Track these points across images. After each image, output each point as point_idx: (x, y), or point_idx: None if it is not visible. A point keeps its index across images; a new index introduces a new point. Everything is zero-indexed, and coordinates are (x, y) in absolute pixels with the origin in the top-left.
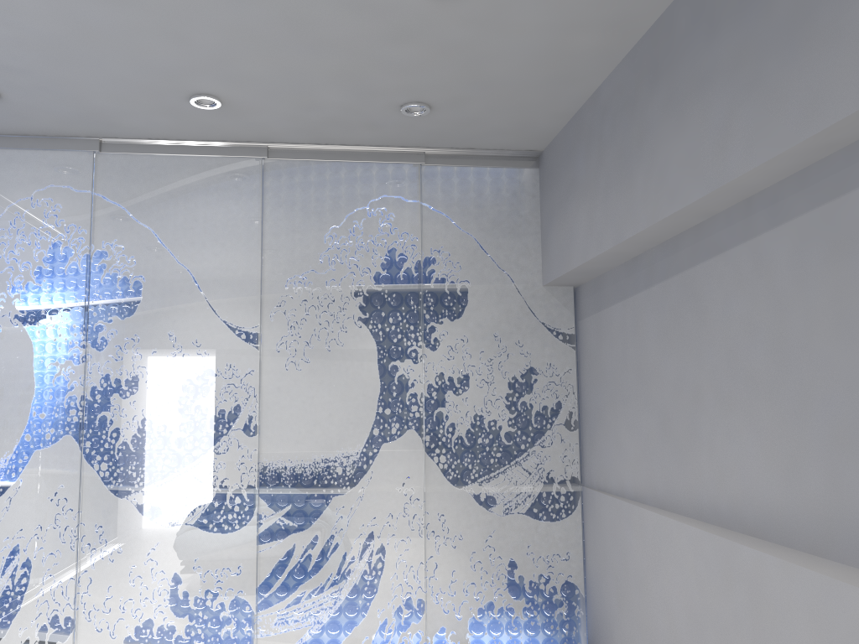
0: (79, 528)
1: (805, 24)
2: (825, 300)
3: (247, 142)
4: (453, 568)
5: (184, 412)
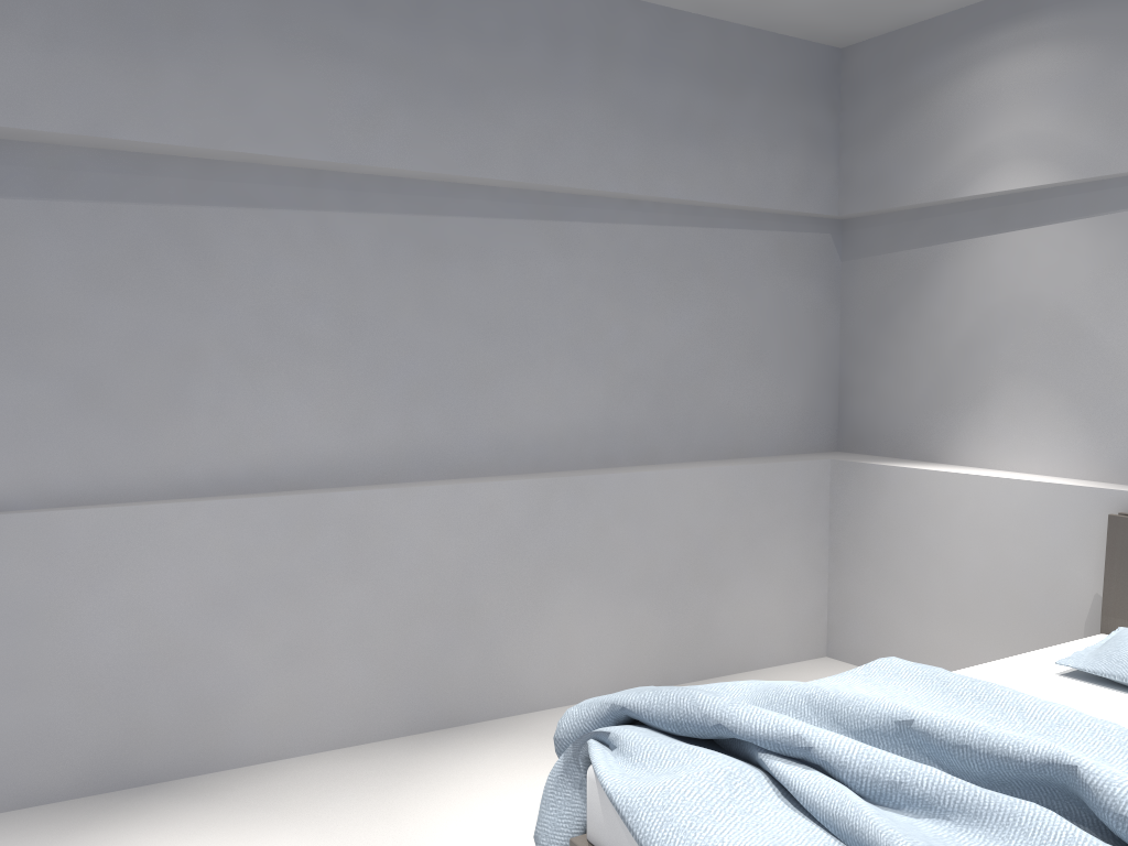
0: None
1: (477, 93)
2: (412, 288)
3: None
4: None
5: None
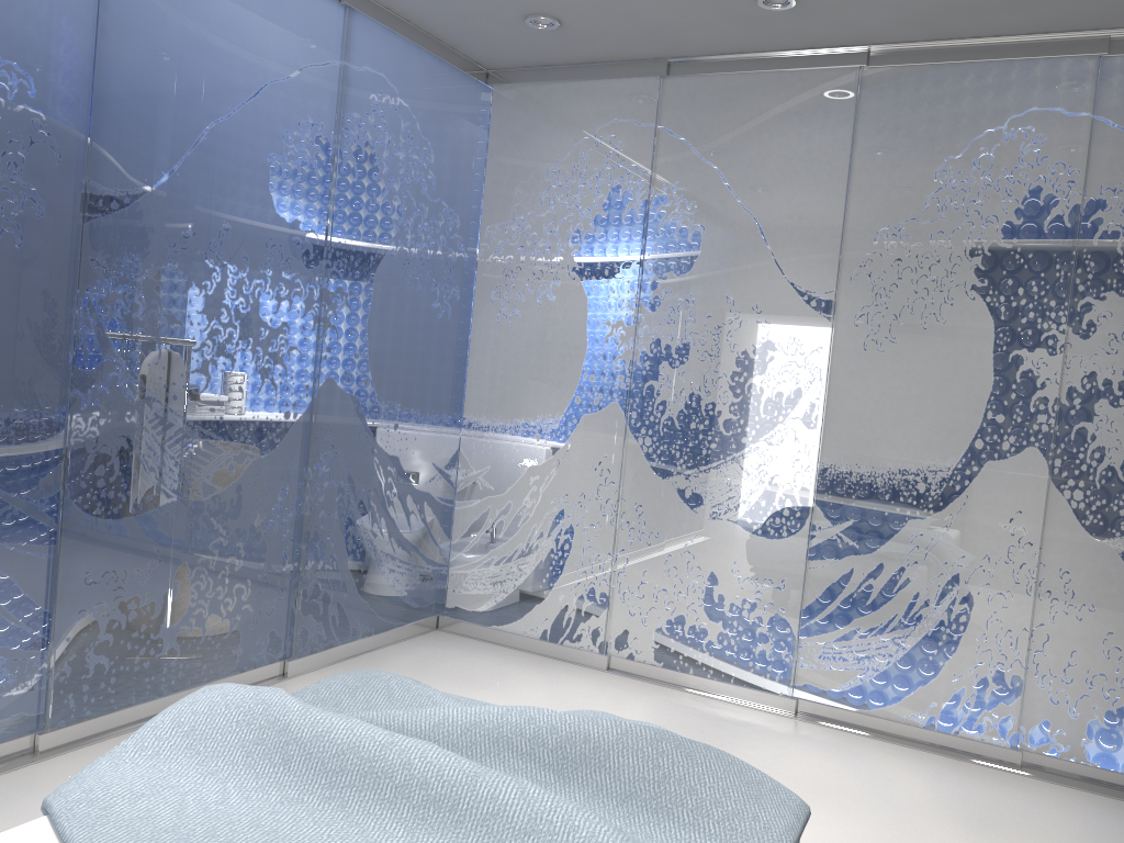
0: (619, 504)
1: None
2: None
3: (840, 46)
4: (1073, 648)
5: (735, 391)
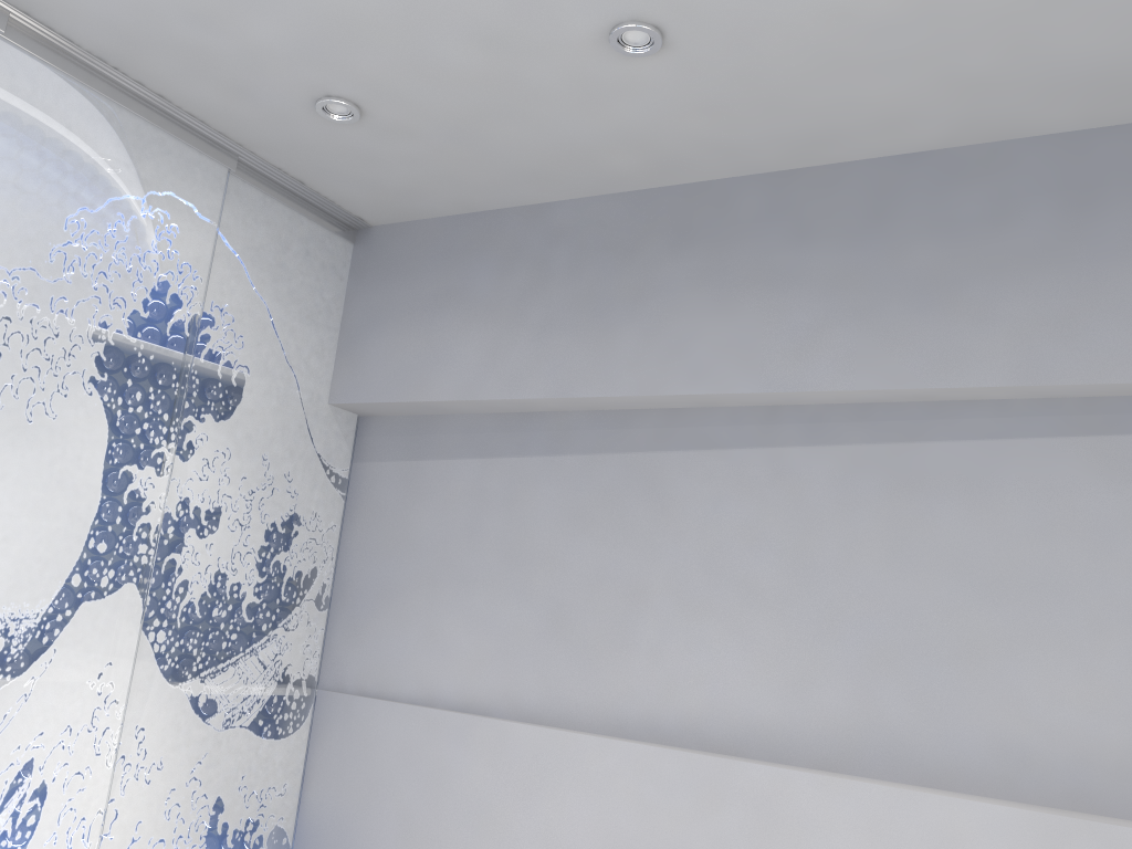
0: None
1: (946, 290)
2: (878, 529)
3: None
4: (140, 818)
5: None
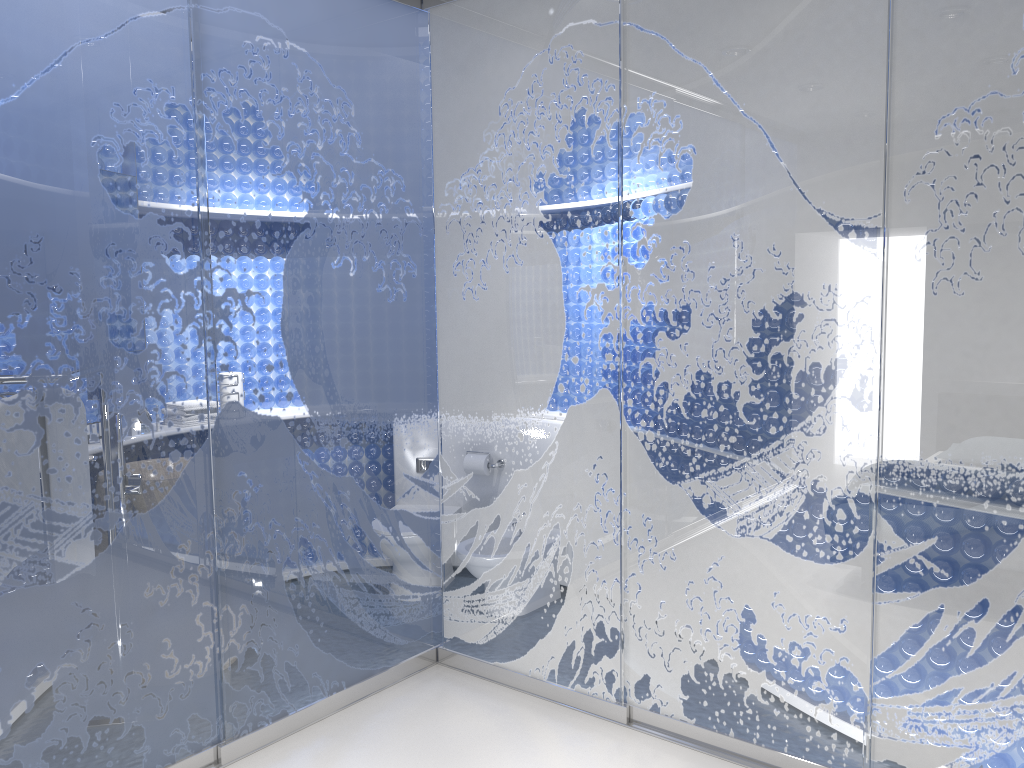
0: (622, 517)
1: None
2: None
3: None
4: None
5: (755, 365)
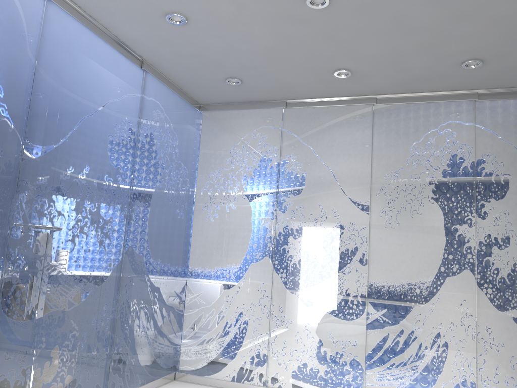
0: (270, 307)
1: None
2: None
3: (364, 95)
4: (497, 365)
5: (326, 249)
